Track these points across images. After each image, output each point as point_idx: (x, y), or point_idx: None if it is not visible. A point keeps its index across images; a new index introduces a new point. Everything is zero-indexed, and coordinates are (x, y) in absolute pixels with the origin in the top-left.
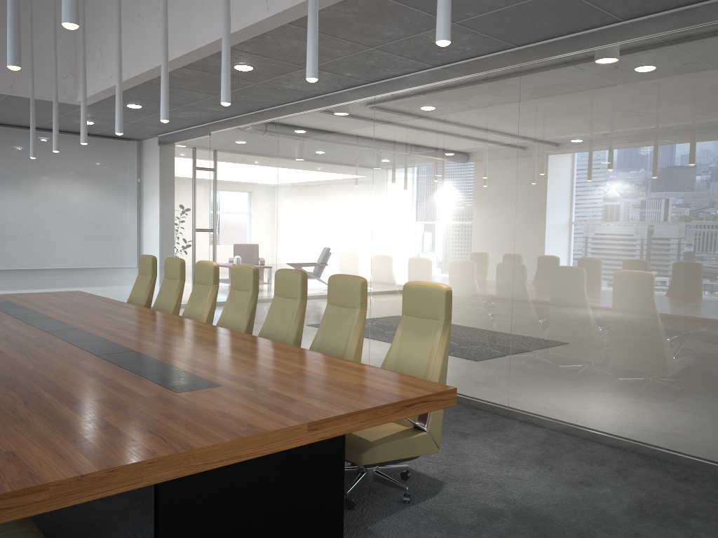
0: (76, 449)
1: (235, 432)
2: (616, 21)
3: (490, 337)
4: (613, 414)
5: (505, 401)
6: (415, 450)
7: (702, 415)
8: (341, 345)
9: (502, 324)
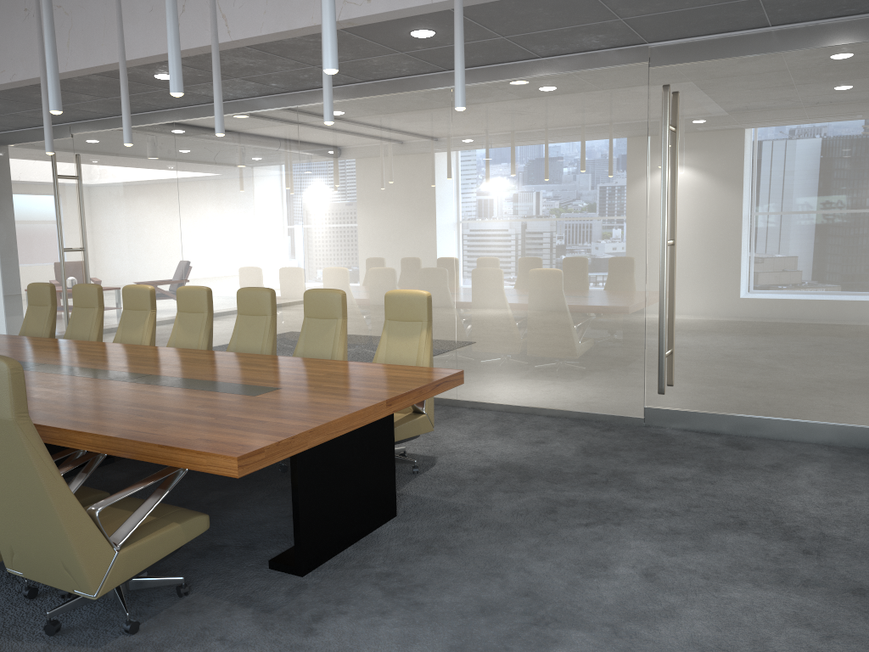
0: (246, 431)
1: (344, 410)
2: (536, 57)
3: (436, 337)
4: (548, 389)
5: (454, 392)
6: (419, 430)
7: (616, 379)
8: (326, 353)
9: (447, 324)
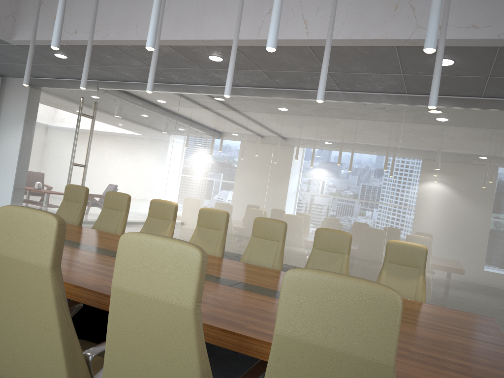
0: None
1: None
2: (478, 96)
3: (363, 273)
4: None
5: None
6: None
7: None
8: None
9: (374, 266)
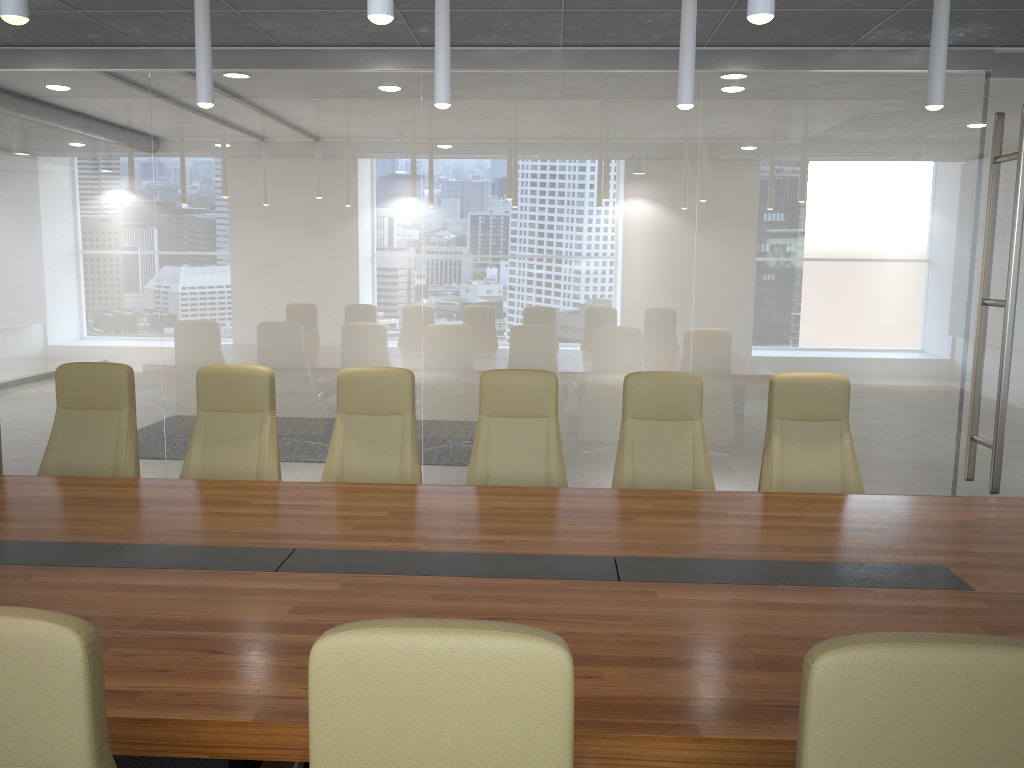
0: None
1: None
2: (843, 45)
3: None
4: None
5: None
6: None
7: (919, 477)
8: (682, 476)
9: None
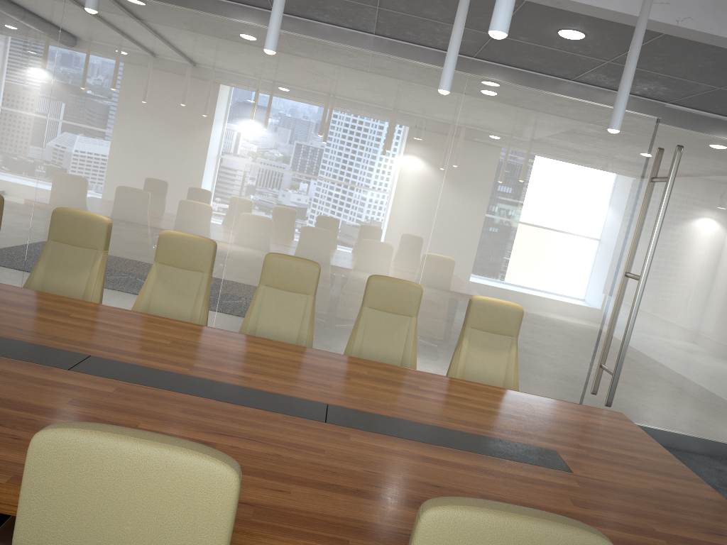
0: None
1: None
2: (567, 78)
3: None
4: None
5: None
6: None
7: (561, 386)
8: (395, 355)
9: None
